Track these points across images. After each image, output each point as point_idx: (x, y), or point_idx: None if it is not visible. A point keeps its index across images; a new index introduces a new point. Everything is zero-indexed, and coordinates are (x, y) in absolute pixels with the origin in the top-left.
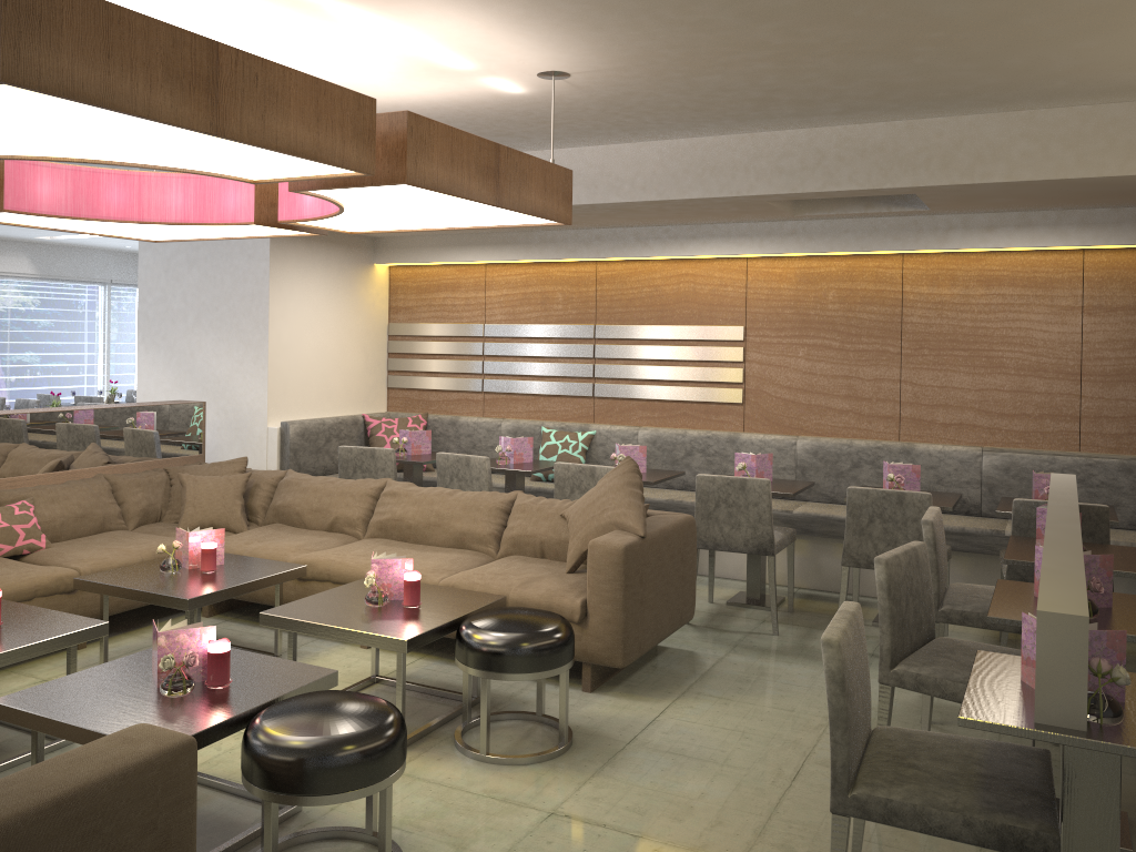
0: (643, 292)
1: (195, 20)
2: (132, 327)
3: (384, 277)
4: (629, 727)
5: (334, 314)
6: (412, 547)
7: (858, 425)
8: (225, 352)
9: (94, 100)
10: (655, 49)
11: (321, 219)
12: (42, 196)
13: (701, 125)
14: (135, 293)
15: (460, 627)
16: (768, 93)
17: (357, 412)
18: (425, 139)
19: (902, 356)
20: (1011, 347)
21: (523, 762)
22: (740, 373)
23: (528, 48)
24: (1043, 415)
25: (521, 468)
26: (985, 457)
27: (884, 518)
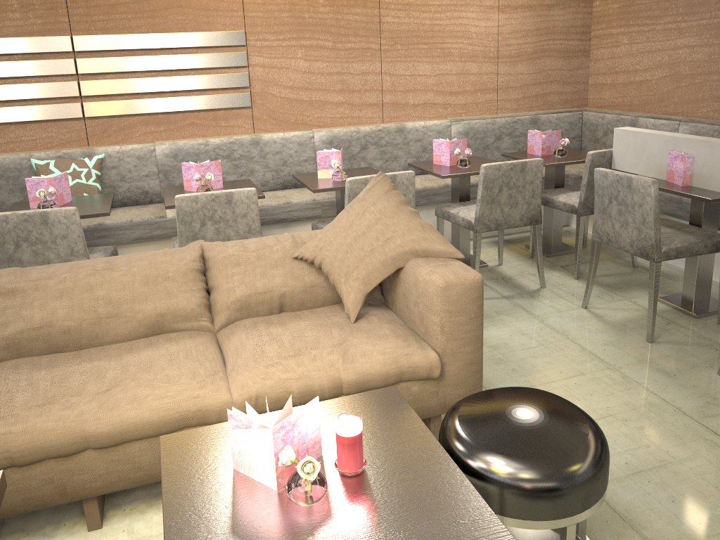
0: None
1: None
2: None
3: None
4: None
5: None
6: (86, 358)
7: (351, 114)
8: None
9: None
10: None
11: None
12: None
13: None
14: None
15: (496, 470)
16: None
17: None
18: None
19: (382, 52)
20: (456, 40)
21: None
22: (246, 77)
23: None
24: (476, 90)
25: (88, 211)
26: (453, 126)
27: (510, 186)
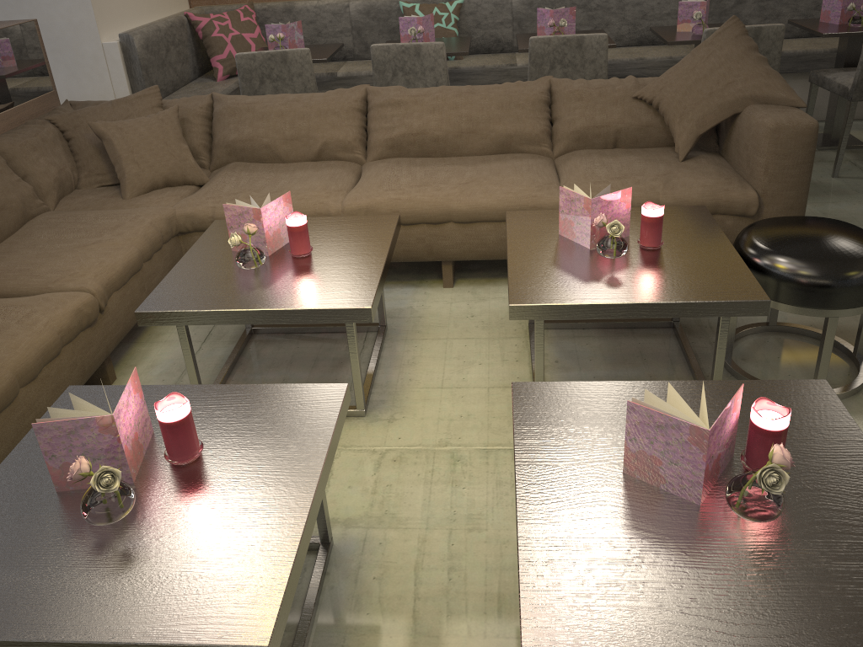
0: None
1: None
2: None
3: None
4: None
5: None
6: (449, 163)
7: None
8: None
9: None
10: None
11: None
12: None
13: None
14: None
15: (773, 263)
16: None
17: (168, 11)
18: None
19: None
20: None
21: (857, 390)
22: None
23: None
24: None
25: (450, 50)
26: None
27: None
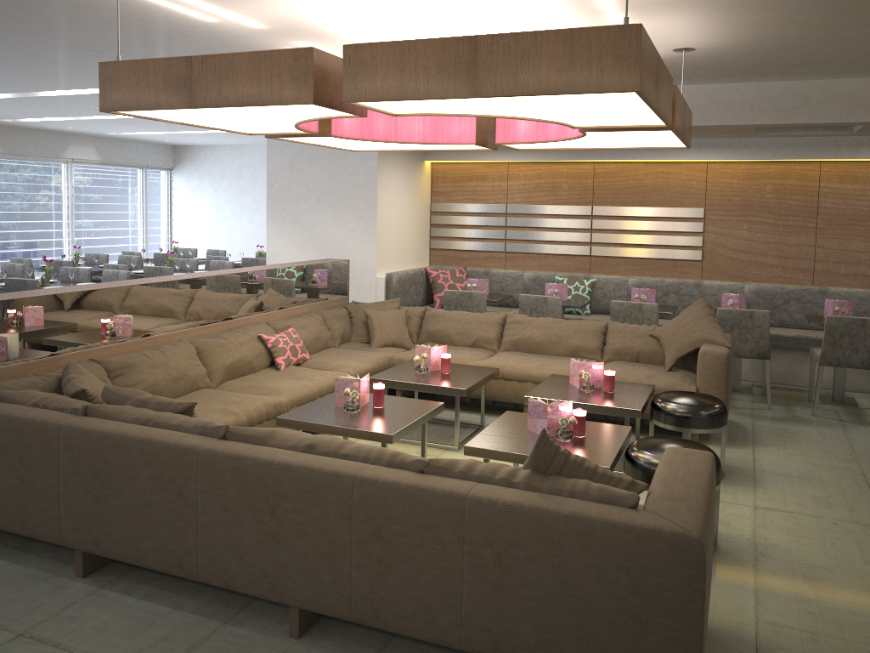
0: (629, 184)
1: (506, 17)
2: (160, 200)
3: (428, 170)
4: (744, 462)
5: (406, 197)
6: (541, 356)
7: (784, 275)
8: (341, 224)
9: (646, 97)
10: (773, 39)
11: (534, 143)
12: (346, 125)
13: (730, 77)
14: (162, 174)
15: (659, 402)
16: (804, 62)
17: (416, 265)
18: (677, 101)
19: (817, 229)
20: None
21: None
22: (700, 240)
23: (694, 36)
24: None
25: (570, 304)
26: None
27: (851, 335)
